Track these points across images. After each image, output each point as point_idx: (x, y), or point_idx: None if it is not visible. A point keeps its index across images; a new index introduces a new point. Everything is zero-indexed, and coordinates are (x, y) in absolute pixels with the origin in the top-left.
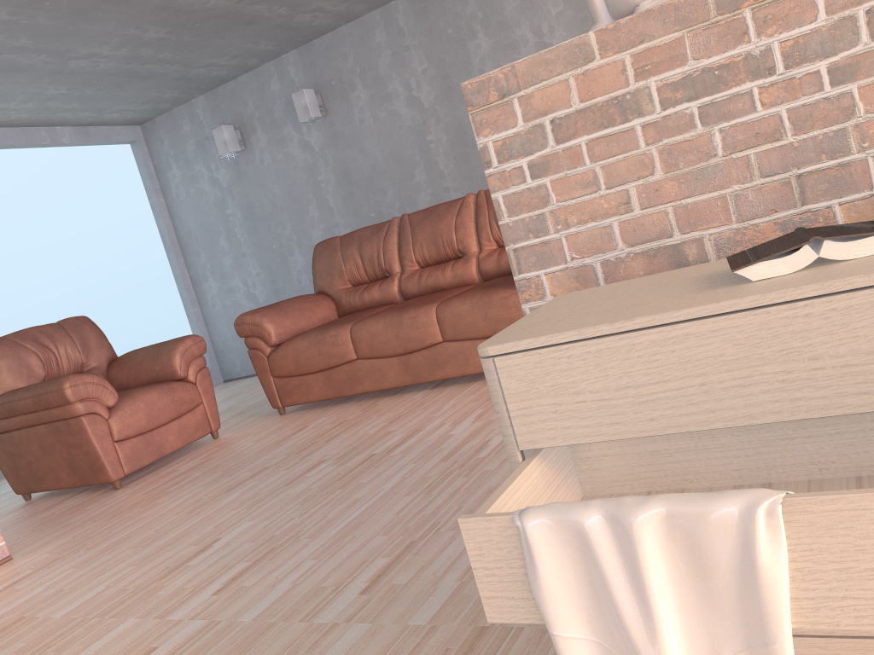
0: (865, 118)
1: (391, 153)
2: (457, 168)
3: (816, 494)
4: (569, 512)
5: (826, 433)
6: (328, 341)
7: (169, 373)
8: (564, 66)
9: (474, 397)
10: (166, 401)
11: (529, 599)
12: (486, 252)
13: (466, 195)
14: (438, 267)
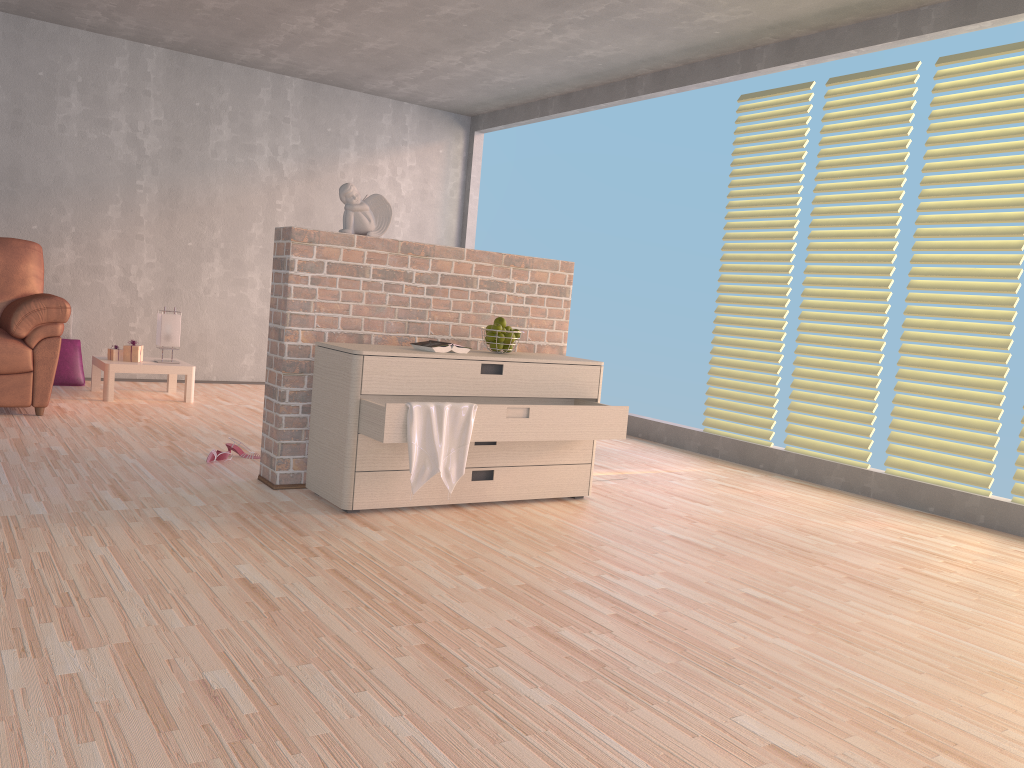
0: (432, 309)
1: None
2: None
3: (483, 404)
4: (425, 403)
5: None
6: None
7: None
8: (341, 242)
9: None
10: None
11: (401, 433)
12: None
13: None
14: None
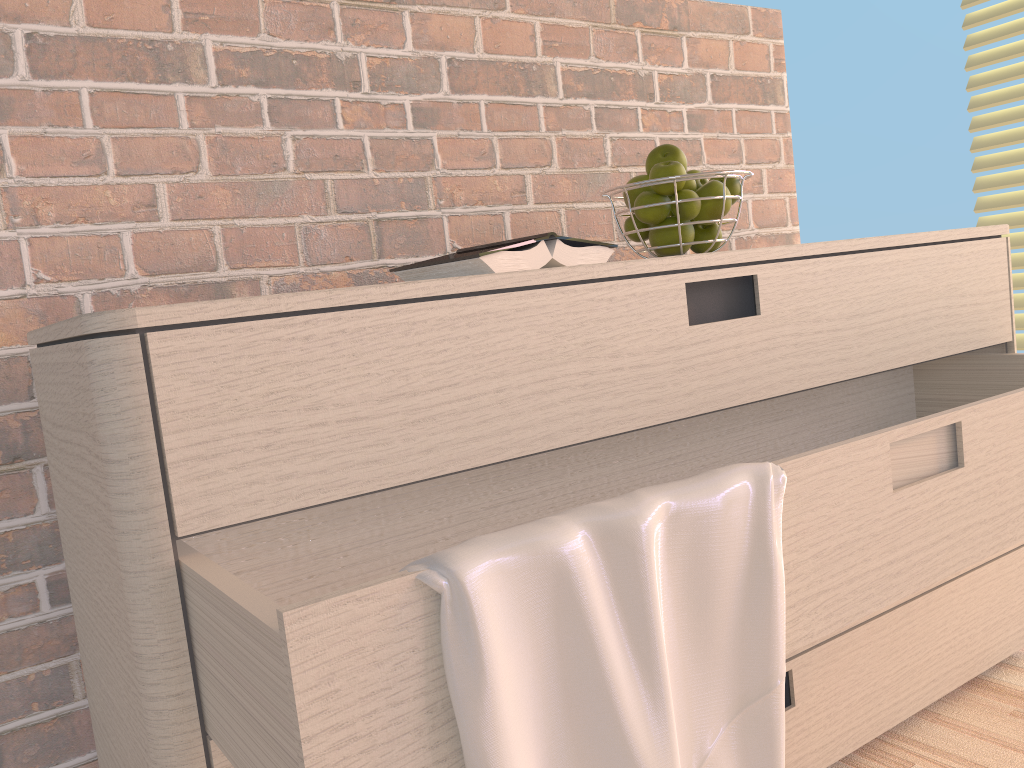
0: (442, 172)
1: None
2: None
3: (798, 456)
4: (535, 536)
5: (530, 494)
6: None
7: None
8: None
9: None
10: None
11: (427, 767)
12: None
13: None
14: None
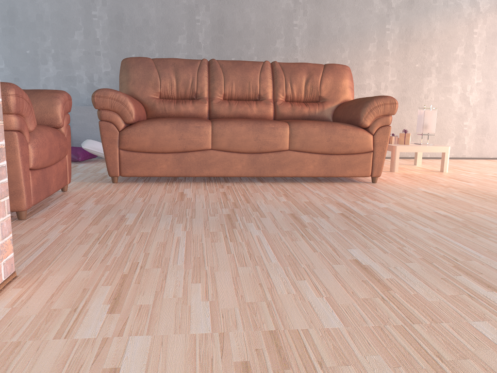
0: None
1: (163, 17)
2: (212, 45)
3: None
4: None
5: None
6: (191, 130)
7: (48, 119)
8: None
9: (331, 190)
10: (57, 143)
11: None
12: (281, 102)
13: (266, 61)
14: (243, 102)
